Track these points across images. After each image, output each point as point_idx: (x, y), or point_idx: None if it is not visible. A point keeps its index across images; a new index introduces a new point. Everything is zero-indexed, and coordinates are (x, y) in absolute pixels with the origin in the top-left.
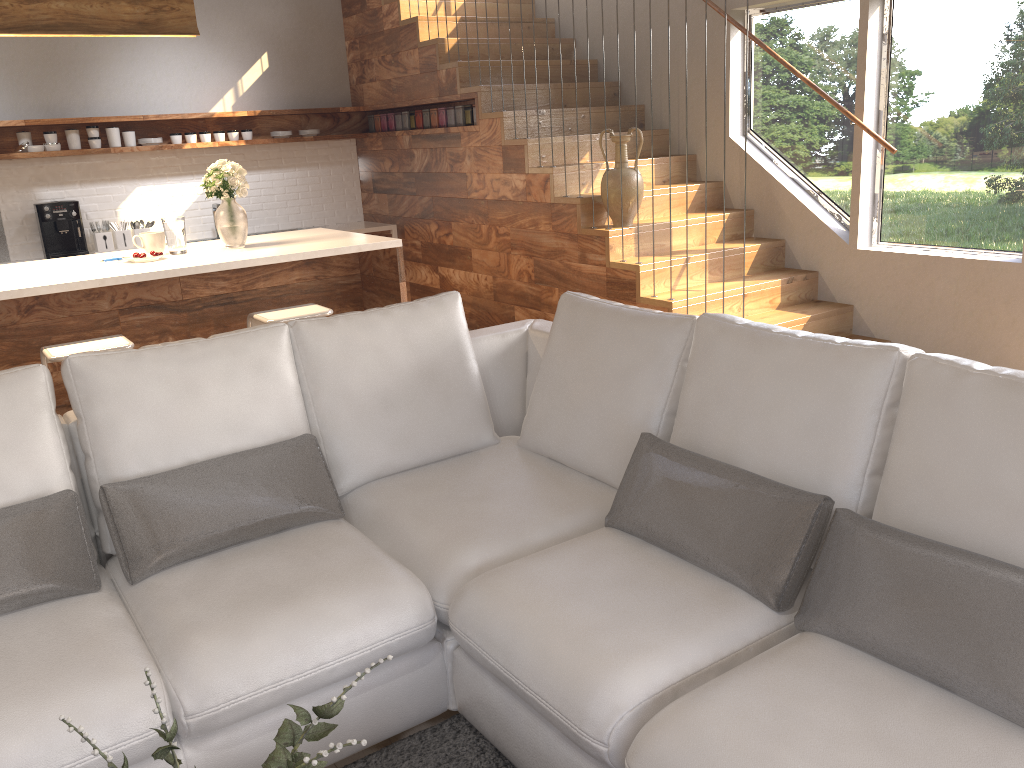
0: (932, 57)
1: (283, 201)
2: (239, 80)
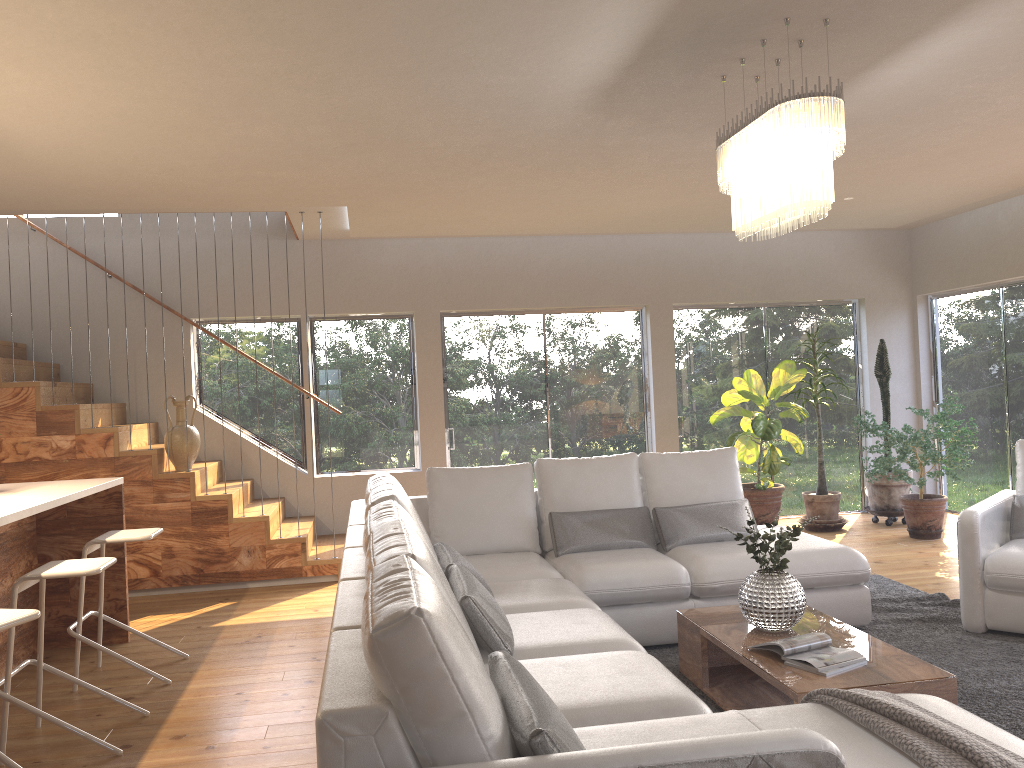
0: (344, 359)
1: None
2: None
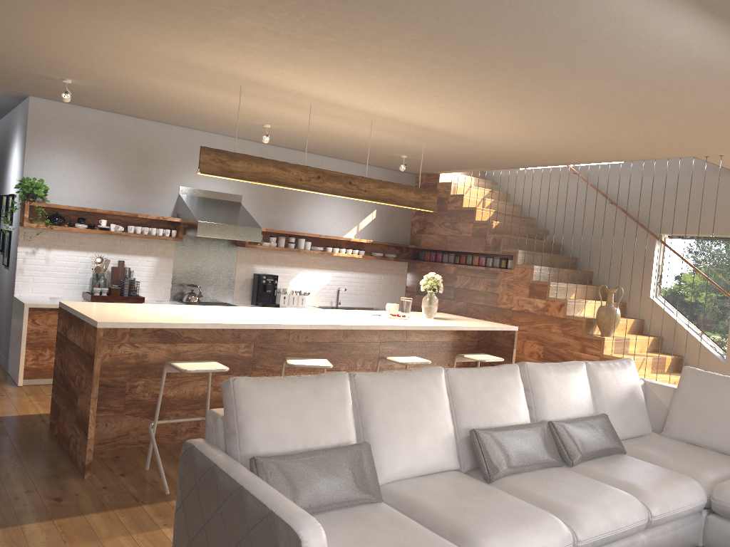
0: None
1: (367, 291)
2: (360, 222)
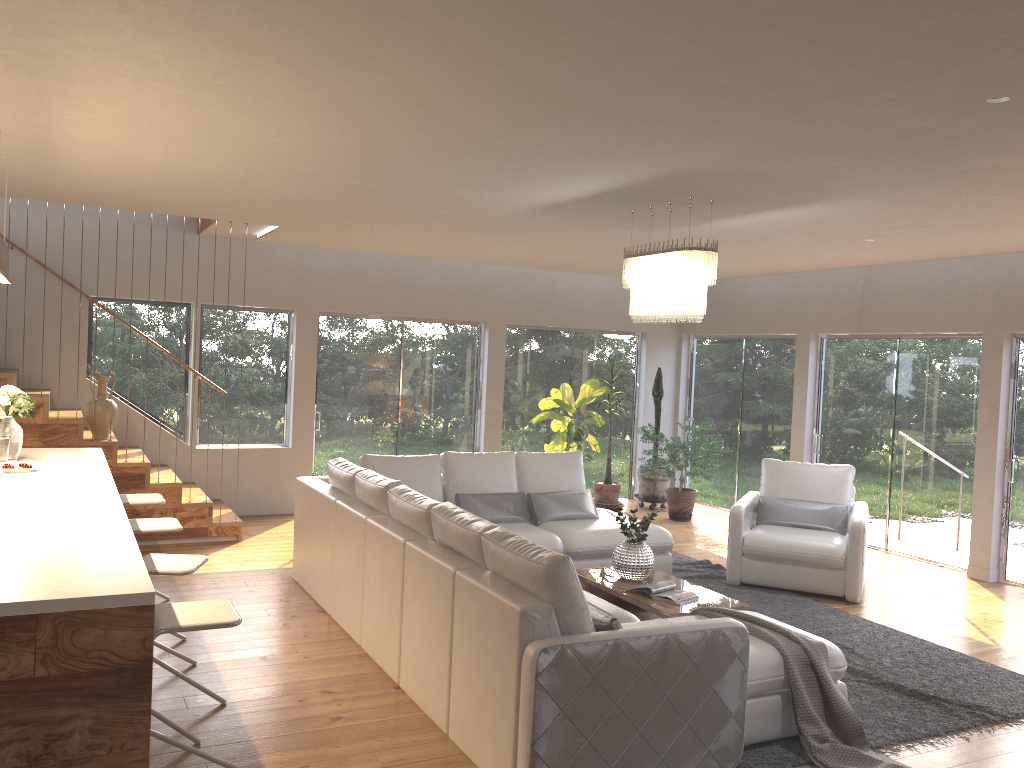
0: (228, 345)
1: None
2: None
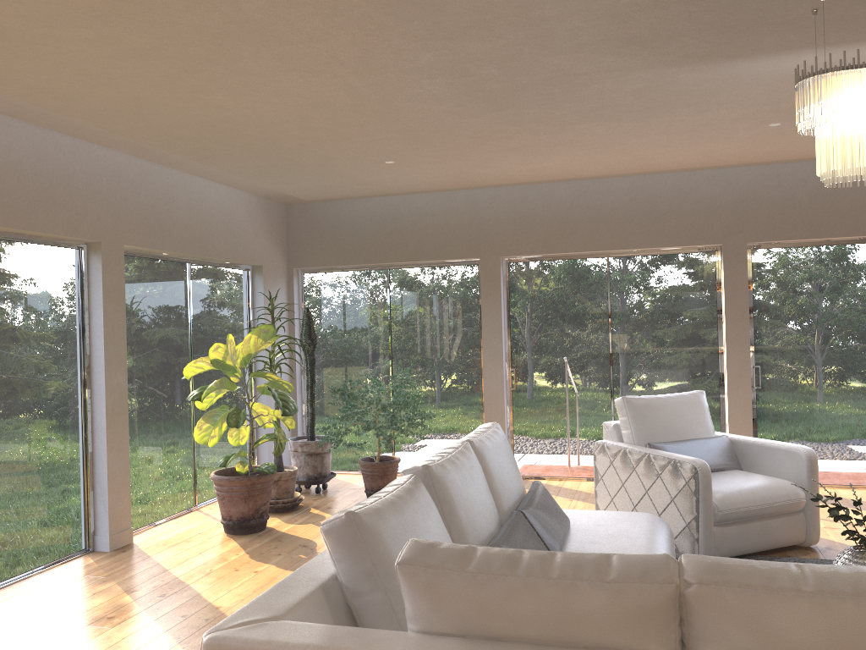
0: None
1: None
2: None
